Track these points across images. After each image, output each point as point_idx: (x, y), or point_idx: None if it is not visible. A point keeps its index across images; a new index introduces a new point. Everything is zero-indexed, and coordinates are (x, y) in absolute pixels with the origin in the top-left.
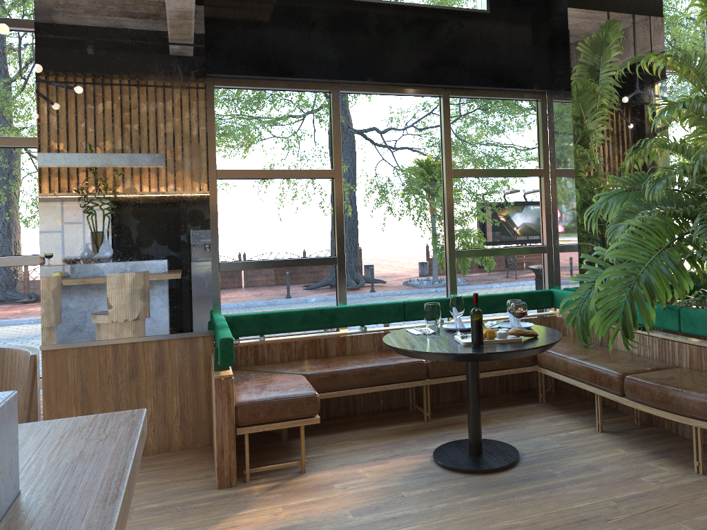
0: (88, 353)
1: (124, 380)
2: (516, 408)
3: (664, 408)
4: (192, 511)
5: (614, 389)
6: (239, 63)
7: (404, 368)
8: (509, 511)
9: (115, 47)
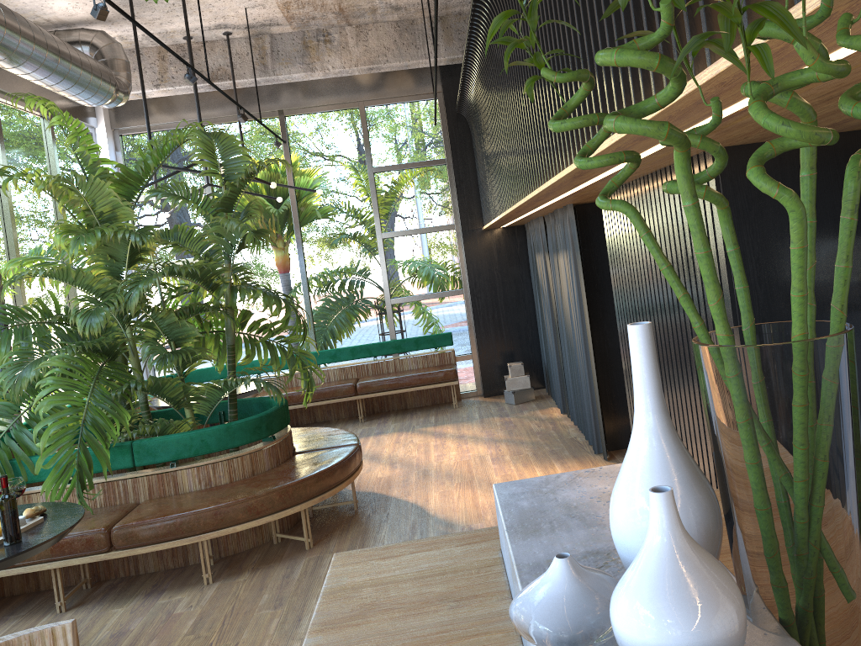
0: None
1: None
2: None
3: (172, 537)
4: None
5: (97, 548)
6: None
7: None
8: None
9: None
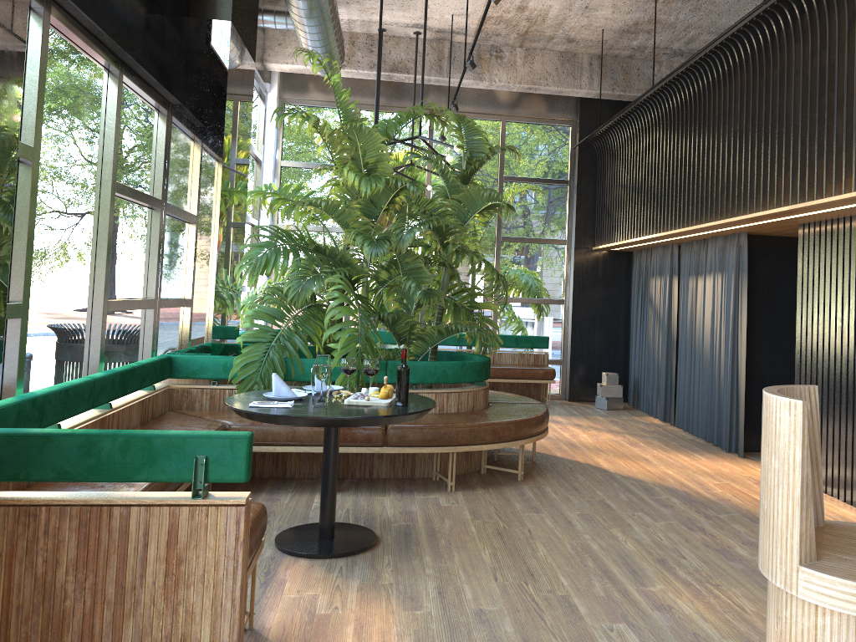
0: None
1: None
2: None
3: (435, 444)
4: None
5: (374, 441)
6: None
7: None
8: (464, 550)
9: None
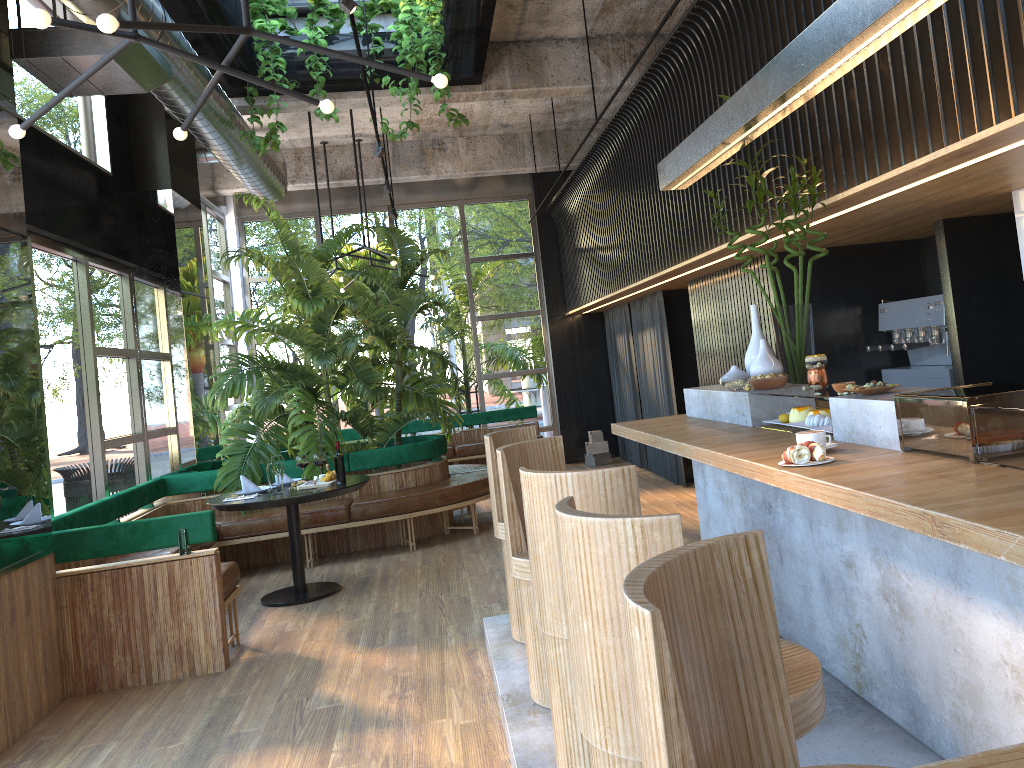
0: None
1: (8, 629)
2: None
3: (392, 513)
4: (266, 671)
5: (340, 519)
6: None
7: None
8: (405, 584)
9: None
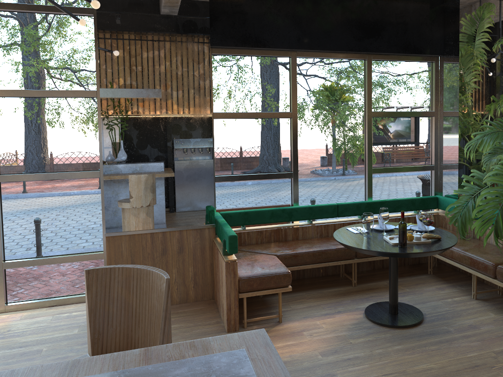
0: (135, 238)
1: (158, 256)
2: (413, 278)
3: None
4: None
5: (488, 273)
6: (229, 38)
7: (341, 251)
8: (424, 357)
9: (150, 30)
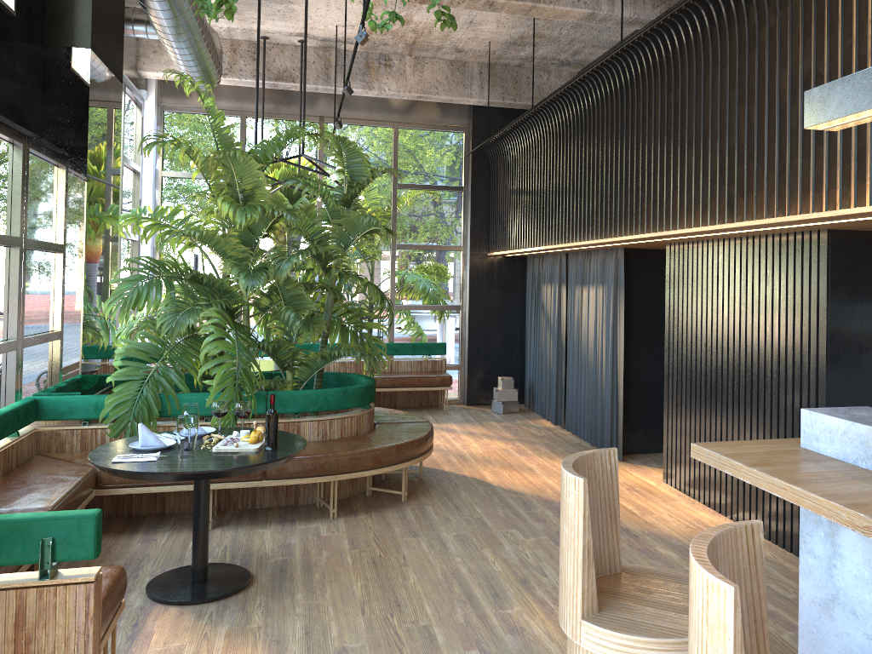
0: None
1: None
2: None
3: (315, 474)
4: None
5: (253, 476)
6: None
7: None
8: (336, 584)
9: None
